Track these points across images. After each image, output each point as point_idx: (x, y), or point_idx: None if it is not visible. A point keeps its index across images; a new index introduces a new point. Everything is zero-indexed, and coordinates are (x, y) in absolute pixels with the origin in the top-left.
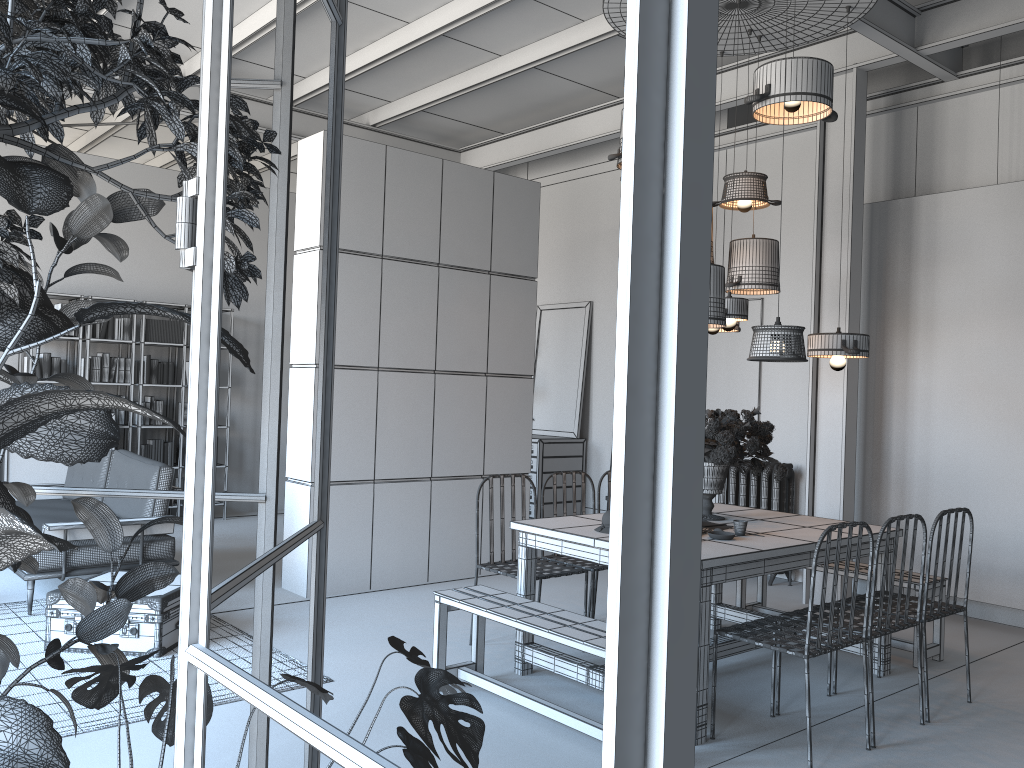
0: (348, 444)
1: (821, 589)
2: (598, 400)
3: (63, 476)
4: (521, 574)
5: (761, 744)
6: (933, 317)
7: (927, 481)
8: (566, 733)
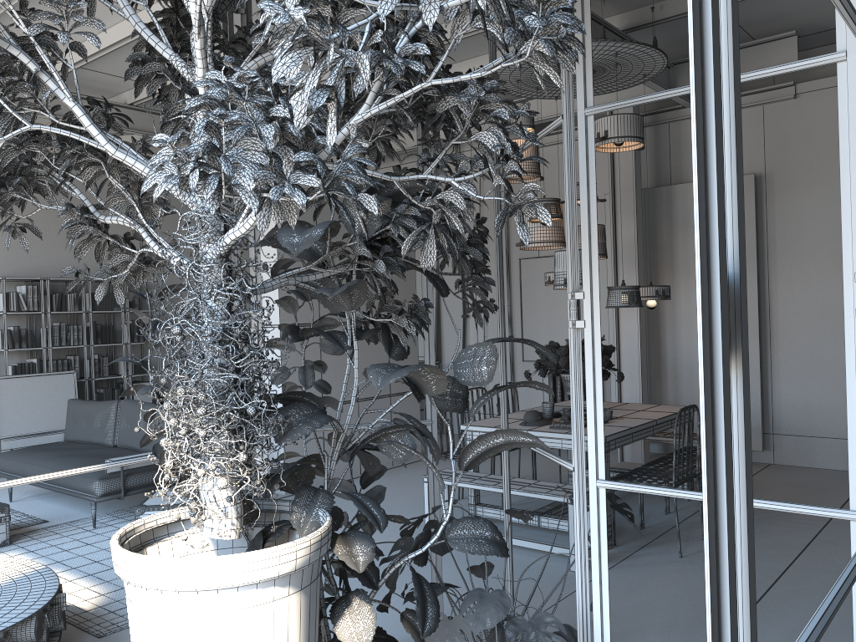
0: None
1: (630, 451)
2: (448, 332)
3: (41, 424)
4: None
5: (644, 544)
6: (689, 265)
7: (692, 373)
8: (528, 553)
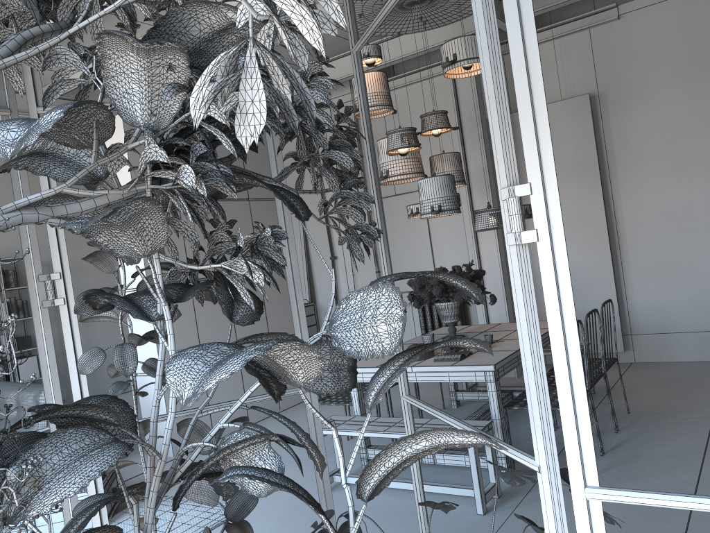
0: (180, 339)
1: None
2: (319, 274)
3: None
4: (355, 401)
5: None
6: None
7: None
8: (428, 497)
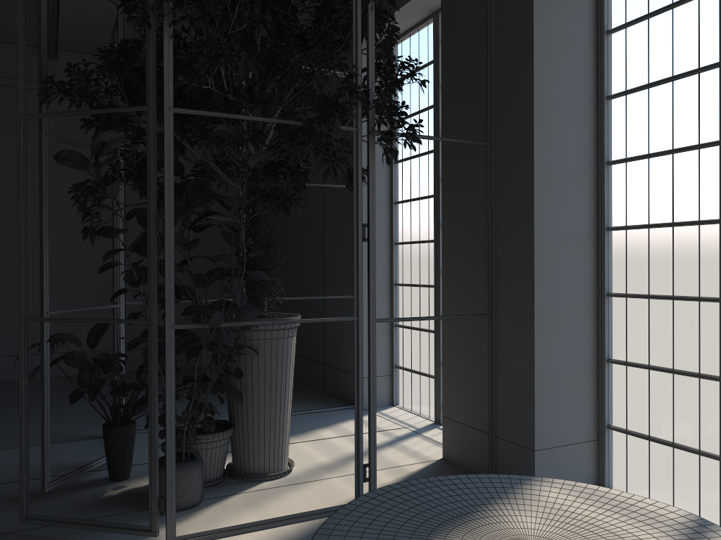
0: None
1: None
2: None
3: None
4: None
5: None
6: None
7: None
8: None
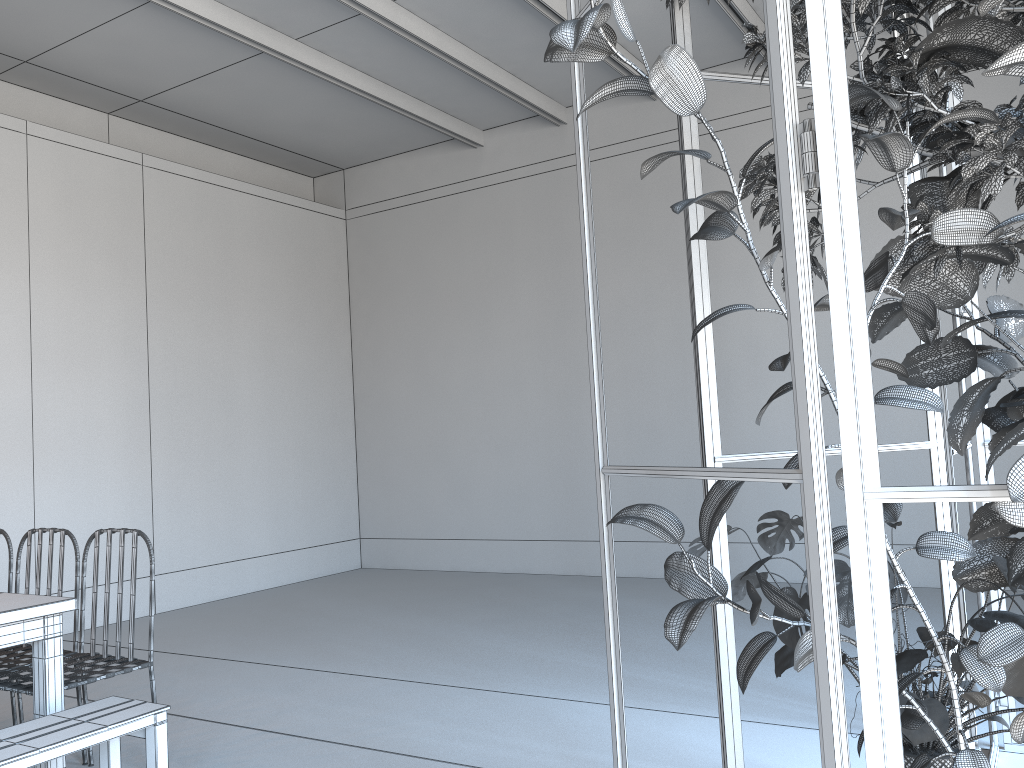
0: None
1: None
2: None
3: None
4: None
5: None
6: None
7: None
8: None
